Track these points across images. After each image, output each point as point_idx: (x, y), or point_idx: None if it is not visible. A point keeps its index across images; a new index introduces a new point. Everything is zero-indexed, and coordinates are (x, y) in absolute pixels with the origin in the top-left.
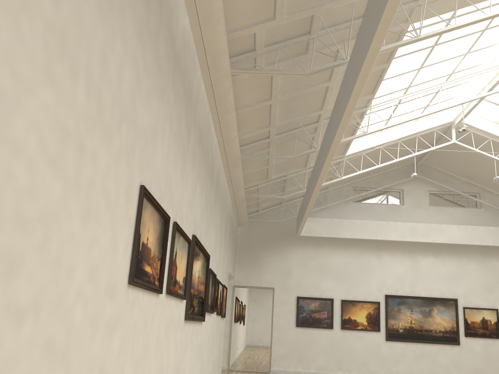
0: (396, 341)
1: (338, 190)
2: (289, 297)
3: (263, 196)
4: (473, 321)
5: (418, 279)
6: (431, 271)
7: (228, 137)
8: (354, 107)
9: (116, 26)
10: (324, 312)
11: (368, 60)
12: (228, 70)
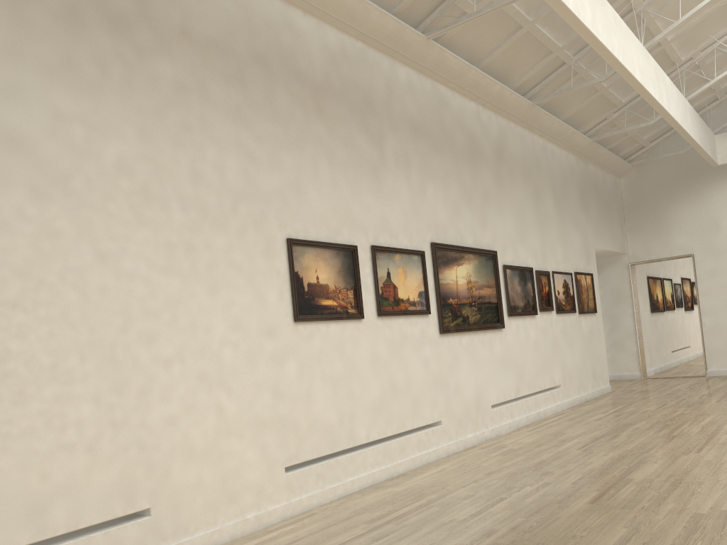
0: None
1: None
2: (721, 263)
3: (618, 133)
4: None
5: None
6: None
7: (491, 95)
8: (578, 21)
9: (201, 139)
10: None
11: None
12: (422, 40)
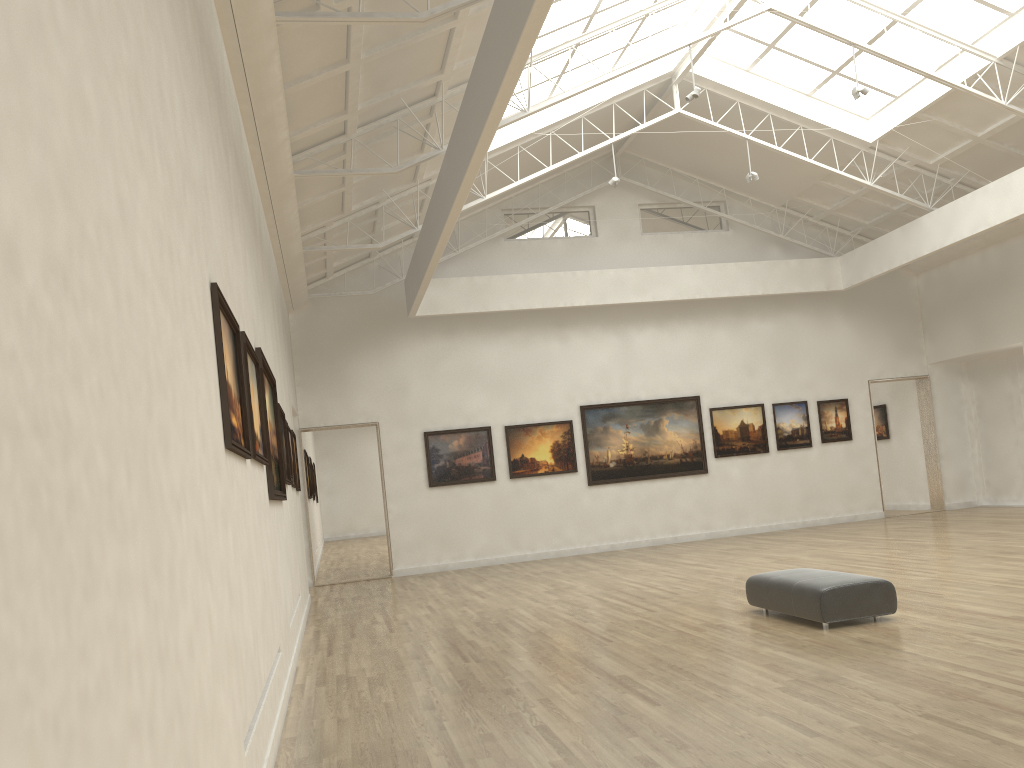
0: (606, 483)
1: (476, 219)
2: (410, 436)
3: (340, 249)
4: (726, 430)
5: (634, 371)
6: (655, 353)
7: (272, 143)
8: (515, 83)
9: (158, 23)
10: (477, 453)
11: (539, 5)
12: (271, 19)
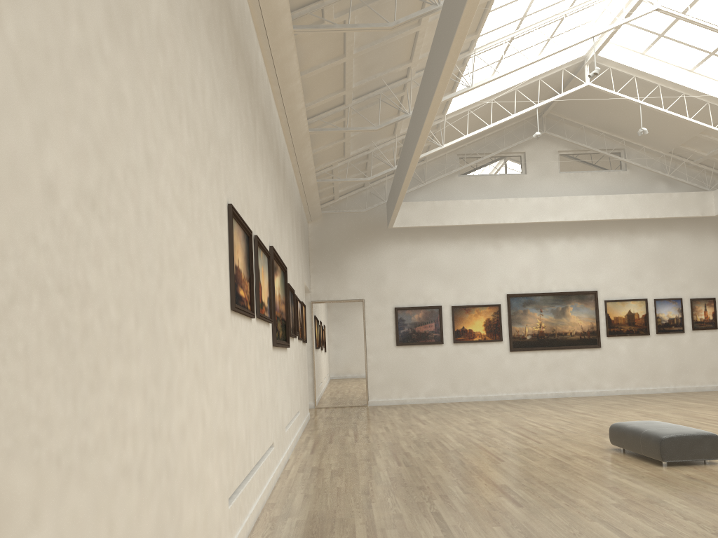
0: (523, 350)
1: (439, 161)
2: (385, 310)
3: (341, 181)
4: (617, 317)
5: (548, 271)
6: (565, 259)
7: (293, 111)
8: (452, 69)
9: (195, 41)
10: (431, 324)
11: (465, 16)
12: (290, 30)
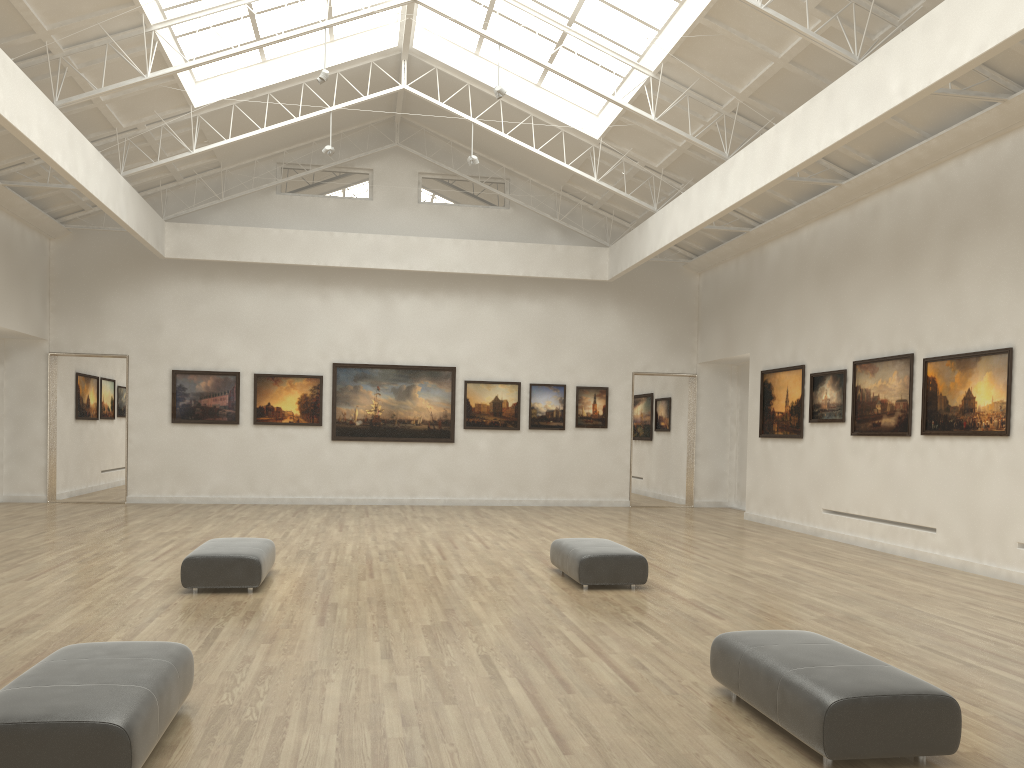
0: (350, 440)
1: (250, 169)
2: (159, 372)
3: (39, 186)
4: (479, 404)
5: (393, 336)
6: (416, 321)
7: None
8: None
9: None
10: (224, 396)
11: None
12: None
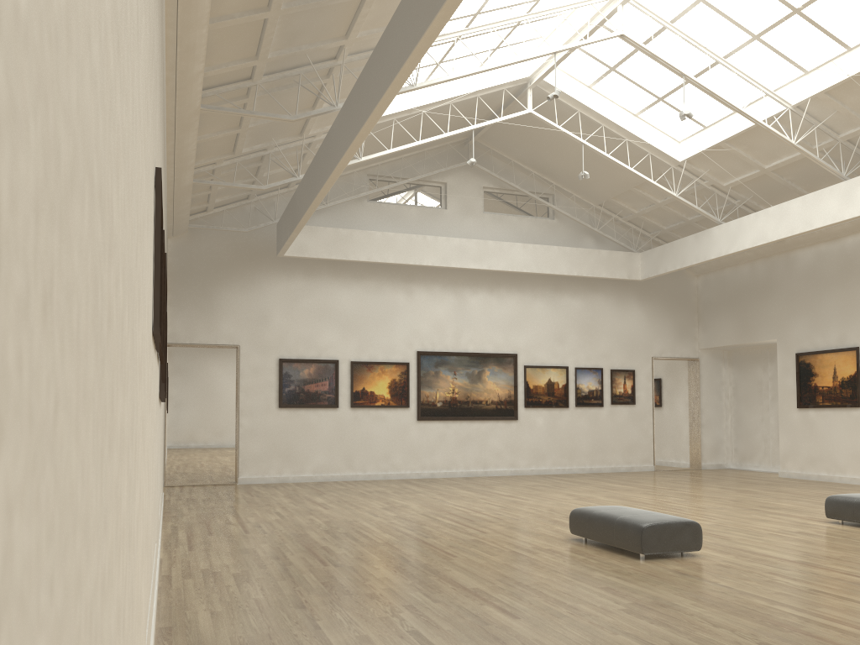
0: (433, 420)
1: (345, 179)
2: (266, 361)
3: (227, 185)
4: (536, 385)
5: (465, 327)
6: (484, 314)
7: (187, 73)
8: (427, 48)
9: None
10: (325, 382)
11: None
12: None
